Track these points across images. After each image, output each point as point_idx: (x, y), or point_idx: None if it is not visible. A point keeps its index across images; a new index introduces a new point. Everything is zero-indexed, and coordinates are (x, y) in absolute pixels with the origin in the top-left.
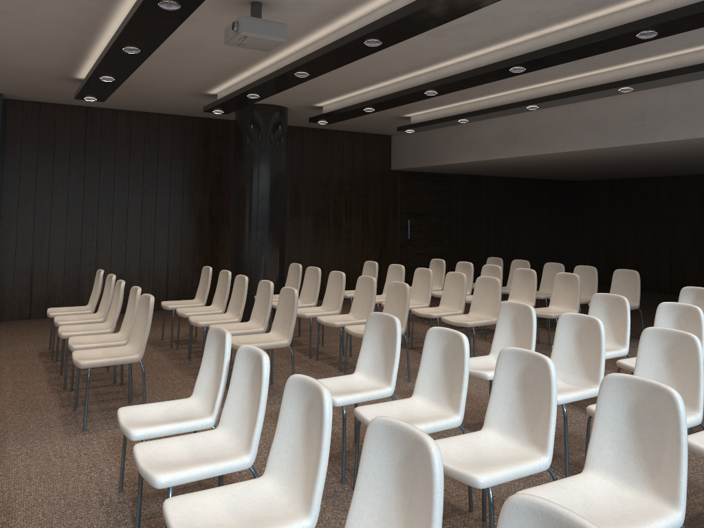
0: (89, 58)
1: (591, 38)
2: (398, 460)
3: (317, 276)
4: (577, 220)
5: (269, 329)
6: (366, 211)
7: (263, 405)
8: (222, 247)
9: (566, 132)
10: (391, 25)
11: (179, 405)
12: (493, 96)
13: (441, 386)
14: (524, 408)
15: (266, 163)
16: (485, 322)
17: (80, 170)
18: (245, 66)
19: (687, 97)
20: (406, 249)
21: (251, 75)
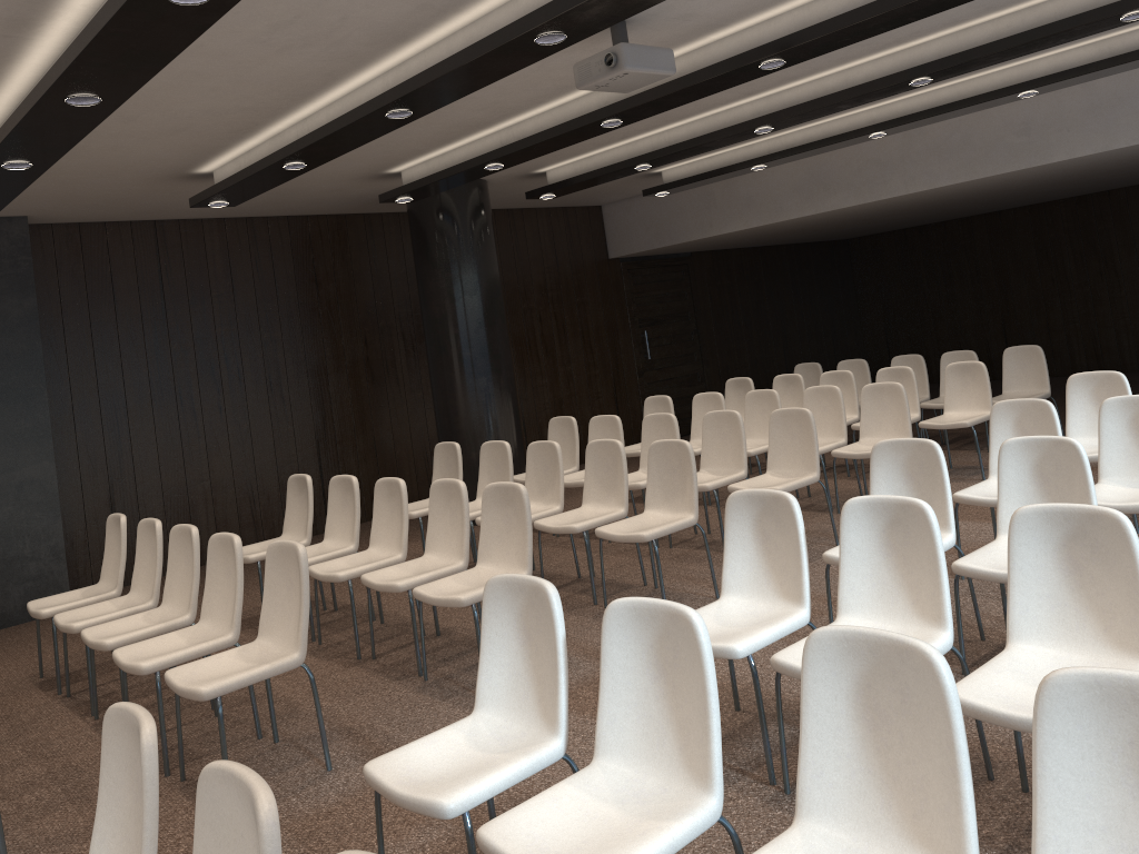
0: (256, 136)
1: (1055, 27)
2: None
3: (616, 427)
4: (858, 296)
5: None
6: (585, 327)
7: (944, 564)
8: (394, 416)
9: (908, 165)
10: (828, 35)
11: (723, 610)
12: (810, 125)
13: None
14: None
15: (476, 271)
16: None
17: (161, 326)
18: (495, 121)
19: (1090, 96)
20: (647, 376)
21: (489, 135)
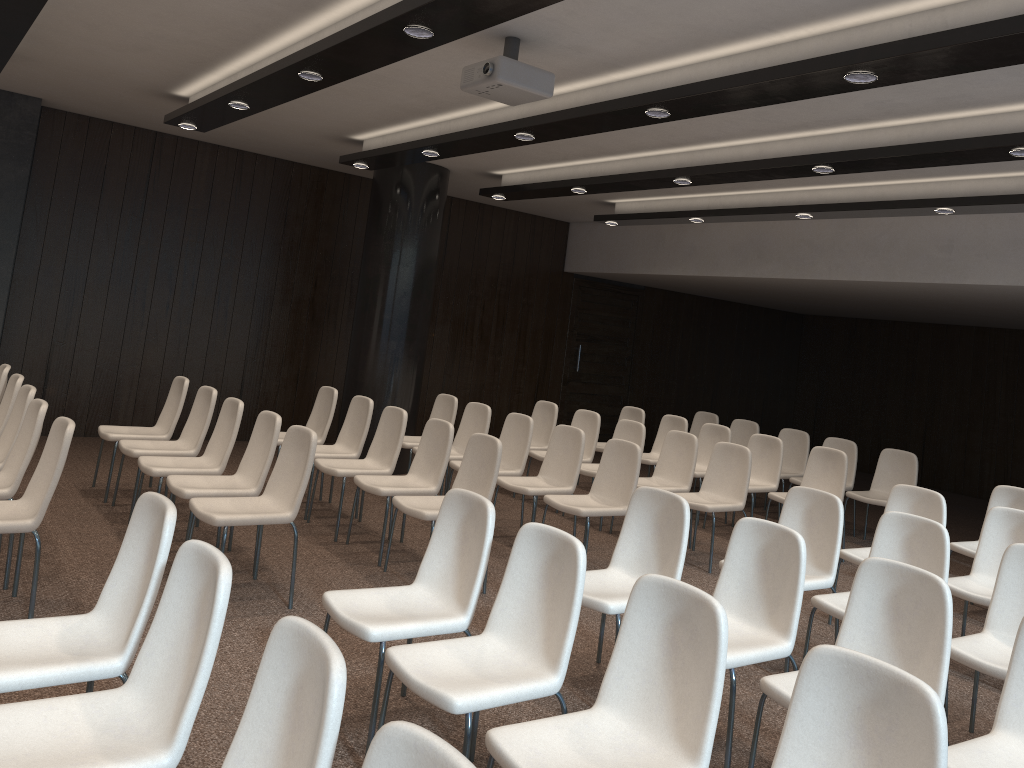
0: (215, 71)
1: (946, 145)
2: (856, 705)
3: (485, 417)
4: (800, 369)
5: None
6: (524, 326)
7: (577, 610)
8: (322, 356)
9: (837, 253)
10: (701, 96)
11: (404, 595)
12: (748, 193)
13: (755, 599)
14: (895, 641)
15: (414, 246)
16: (728, 507)
17: (136, 223)
18: (433, 111)
19: (1014, 230)
20: (572, 386)
21: (433, 124)
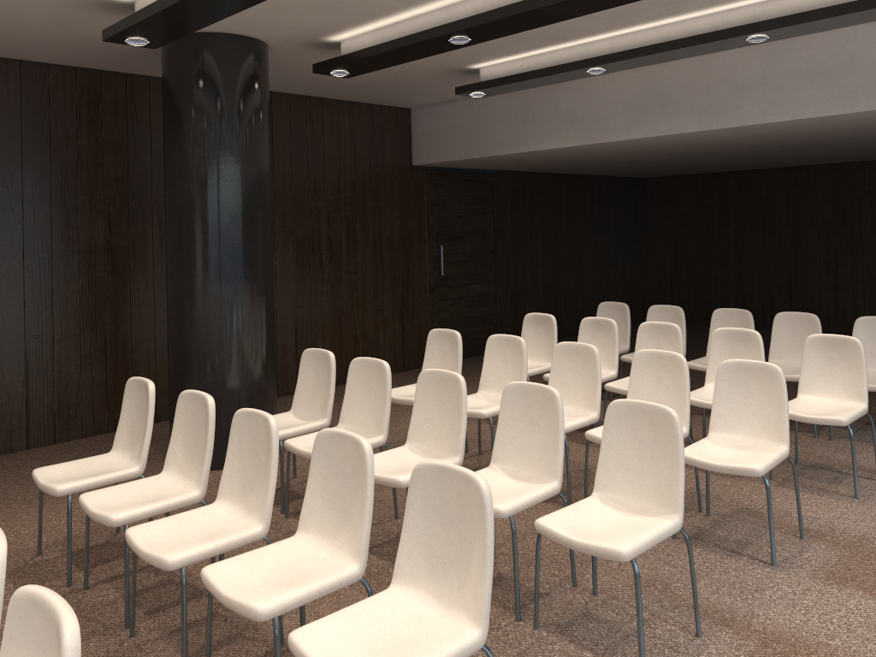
0: None
1: None
2: None
3: (384, 377)
4: (649, 233)
5: (281, 495)
6: (378, 235)
7: None
8: (135, 315)
9: (771, 89)
10: None
11: None
12: (670, 22)
13: None
14: None
15: (236, 151)
16: (777, 460)
17: None
18: None
19: None
20: (438, 293)
21: None
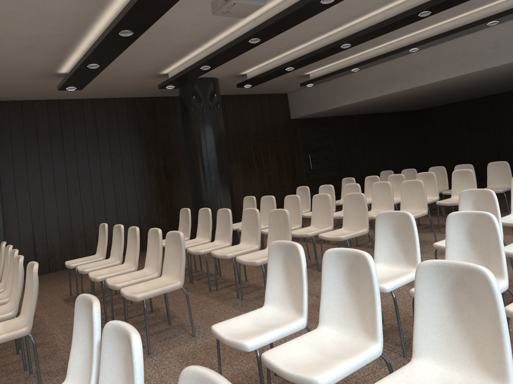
0: (75, 51)
1: None
2: None
3: (273, 202)
4: (423, 138)
5: None
6: (278, 152)
7: (378, 297)
8: (177, 195)
9: (434, 67)
10: None
11: (260, 315)
12: (380, 46)
13: (473, 260)
14: None
15: (210, 123)
16: (420, 215)
17: (60, 150)
18: (201, 43)
19: None
20: (310, 177)
21: (202, 51)
